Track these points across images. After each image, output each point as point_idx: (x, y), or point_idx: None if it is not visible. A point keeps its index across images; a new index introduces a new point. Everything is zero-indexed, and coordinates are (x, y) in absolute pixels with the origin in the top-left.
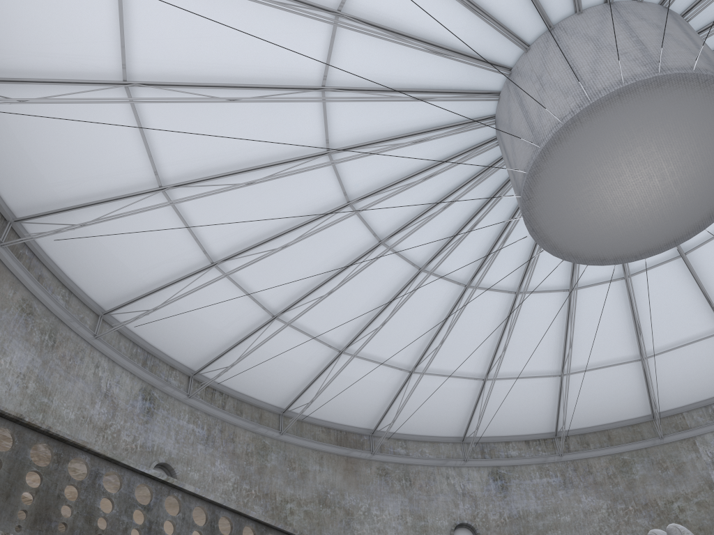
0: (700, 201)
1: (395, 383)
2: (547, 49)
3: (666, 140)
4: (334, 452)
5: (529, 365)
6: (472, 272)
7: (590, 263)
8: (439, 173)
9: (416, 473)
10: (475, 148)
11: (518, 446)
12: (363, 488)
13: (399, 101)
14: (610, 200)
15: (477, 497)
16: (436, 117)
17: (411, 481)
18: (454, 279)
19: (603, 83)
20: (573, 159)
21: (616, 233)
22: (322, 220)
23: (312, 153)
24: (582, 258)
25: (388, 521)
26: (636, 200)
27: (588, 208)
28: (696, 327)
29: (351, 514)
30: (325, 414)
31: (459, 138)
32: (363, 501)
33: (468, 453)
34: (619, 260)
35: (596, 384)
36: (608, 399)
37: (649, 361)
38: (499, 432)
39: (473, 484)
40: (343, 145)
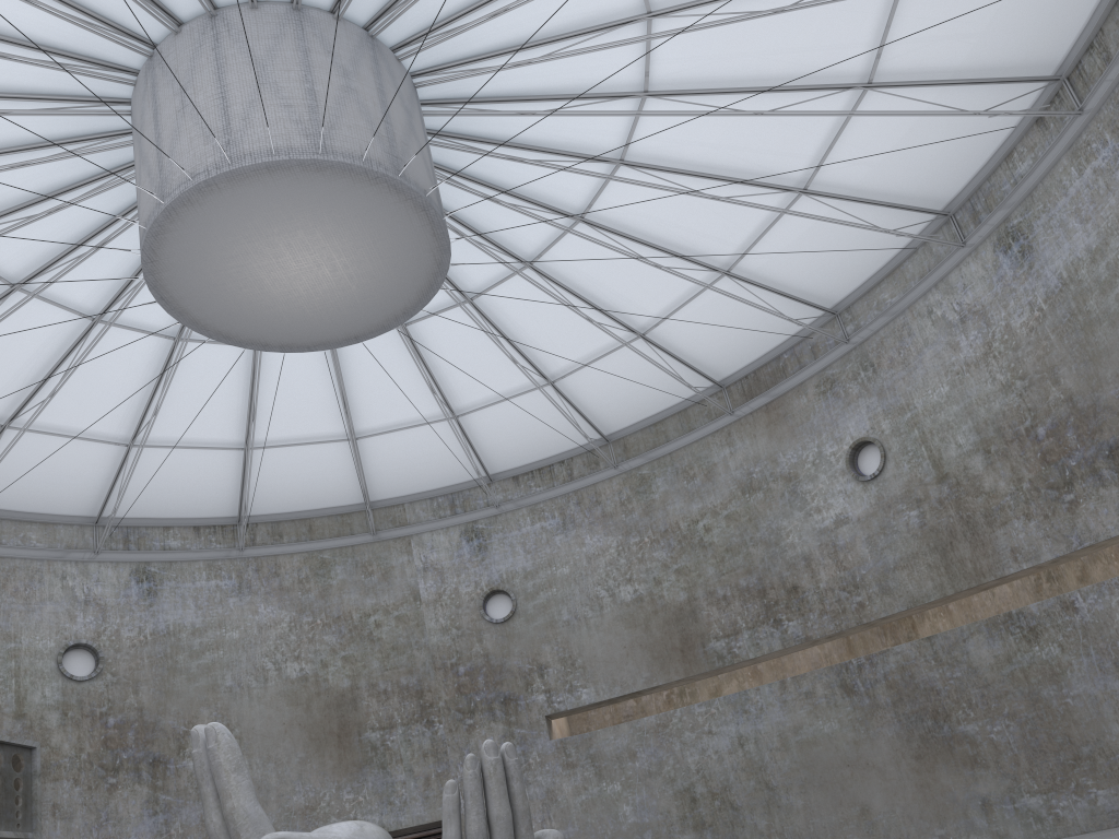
0: (383, 301)
1: None
2: (201, 47)
3: (334, 229)
4: None
5: (200, 432)
6: (105, 301)
7: (249, 347)
8: (38, 163)
9: (11, 570)
10: (101, 138)
11: (183, 534)
12: None
13: None
14: (268, 281)
15: (109, 605)
16: (33, 80)
17: (1, 583)
18: (76, 307)
19: (252, 145)
20: (213, 228)
21: (280, 319)
22: None
23: None
24: (237, 340)
25: None
26: (304, 287)
27: (239, 286)
28: (422, 408)
29: None
30: None
31: (75, 117)
32: None
33: (102, 544)
34: (287, 349)
35: (296, 462)
36: (312, 481)
37: (364, 442)
38: (156, 513)
39: (105, 587)
40: None
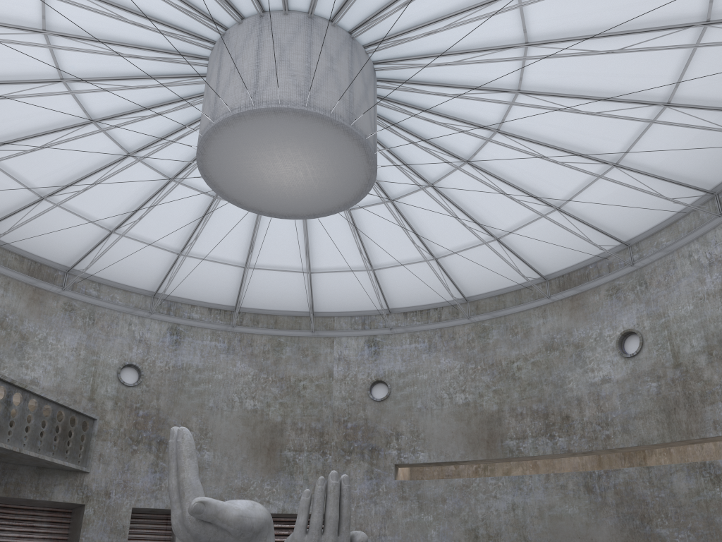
0: (332, 196)
1: (95, 236)
2: (251, 33)
3: (308, 151)
4: (23, 281)
5: (220, 253)
6: (178, 169)
7: (251, 211)
8: (152, 87)
9: (102, 315)
10: (189, 77)
11: (201, 311)
12: (45, 318)
13: (118, 20)
14: (267, 175)
15: (152, 345)
16: (156, 40)
17: (95, 321)
18: (161, 170)
19: (268, 96)
20: (239, 140)
21: (270, 197)
22: (33, 84)
23: (28, 25)
24: (244, 206)
25: (62, 351)
26: (286, 181)
27: (249, 175)
28: (353, 261)
29: (26, 339)
30: (22, 244)
31: (177, 64)
32: (42, 330)
33: (154, 308)
34: (273, 215)
35: (273, 280)
36: (281, 293)
37: (316, 275)
38: (189, 296)
39: (152, 334)
40: (61, 30)
